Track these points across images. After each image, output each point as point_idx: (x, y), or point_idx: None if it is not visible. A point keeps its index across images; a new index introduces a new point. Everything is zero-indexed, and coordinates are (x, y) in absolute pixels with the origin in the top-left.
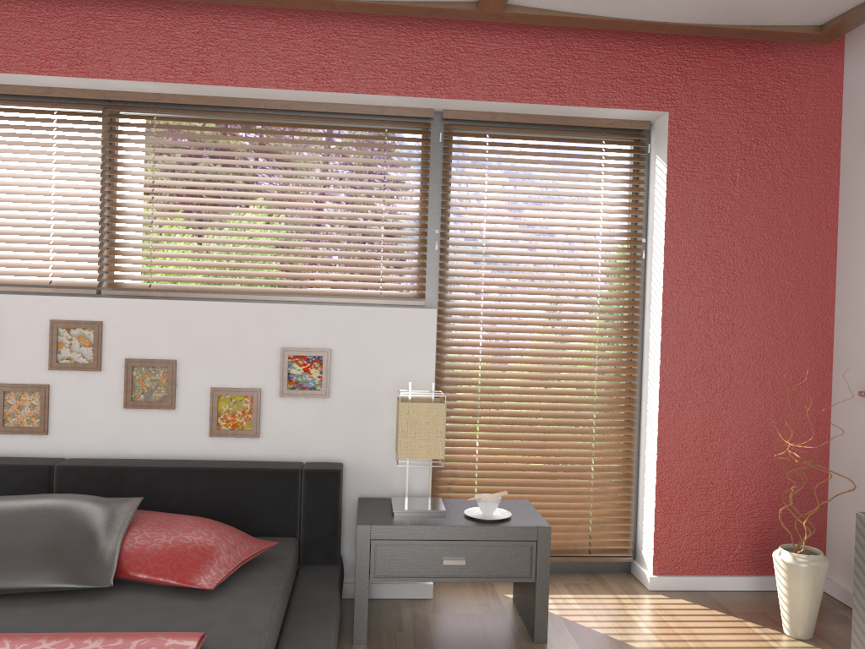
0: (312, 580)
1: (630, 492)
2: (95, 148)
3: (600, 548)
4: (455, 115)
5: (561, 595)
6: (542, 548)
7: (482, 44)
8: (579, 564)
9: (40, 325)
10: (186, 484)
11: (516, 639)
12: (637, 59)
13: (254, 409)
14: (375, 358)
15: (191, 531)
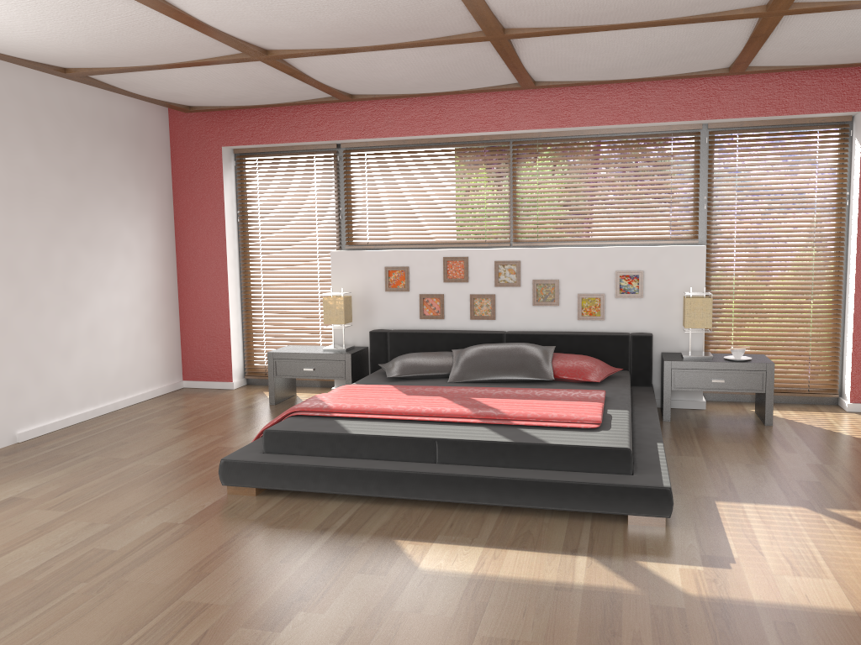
0: (639, 390)
1: (837, 354)
2: (506, 166)
3: (815, 389)
4: (716, 126)
5: (786, 411)
6: (769, 374)
7: (733, 83)
8: (801, 398)
9: (489, 264)
10: (569, 343)
11: (754, 424)
12: (839, 80)
13: (601, 305)
14: (669, 275)
15: (583, 359)
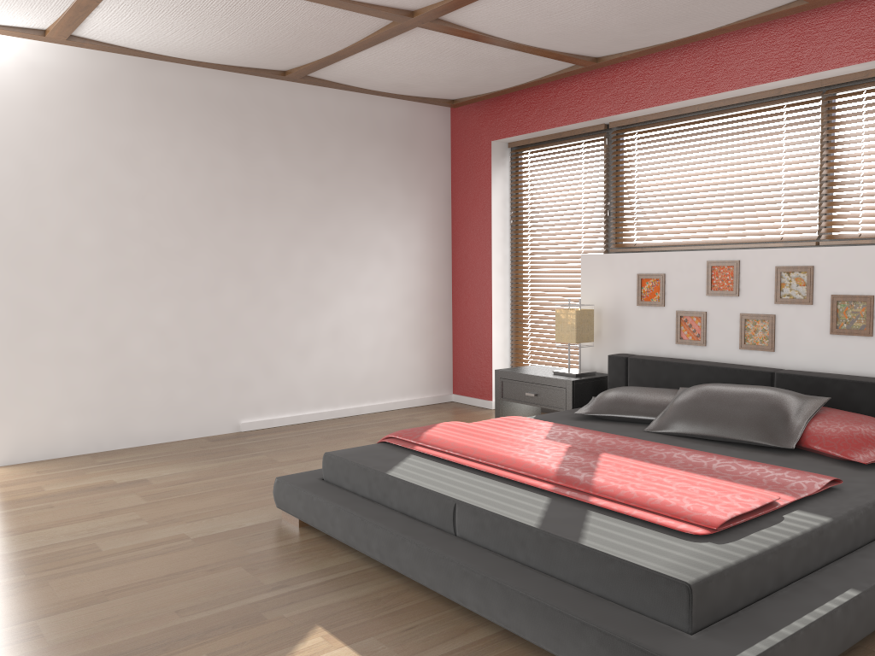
0: None
1: None
2: (814, 128)
3: None
4: None
5: None
6: None
7: None
8: None
9: (768, 271)
10: (874, 396)
11: None
12: None
13: None
14: None
15: (860, 424)
